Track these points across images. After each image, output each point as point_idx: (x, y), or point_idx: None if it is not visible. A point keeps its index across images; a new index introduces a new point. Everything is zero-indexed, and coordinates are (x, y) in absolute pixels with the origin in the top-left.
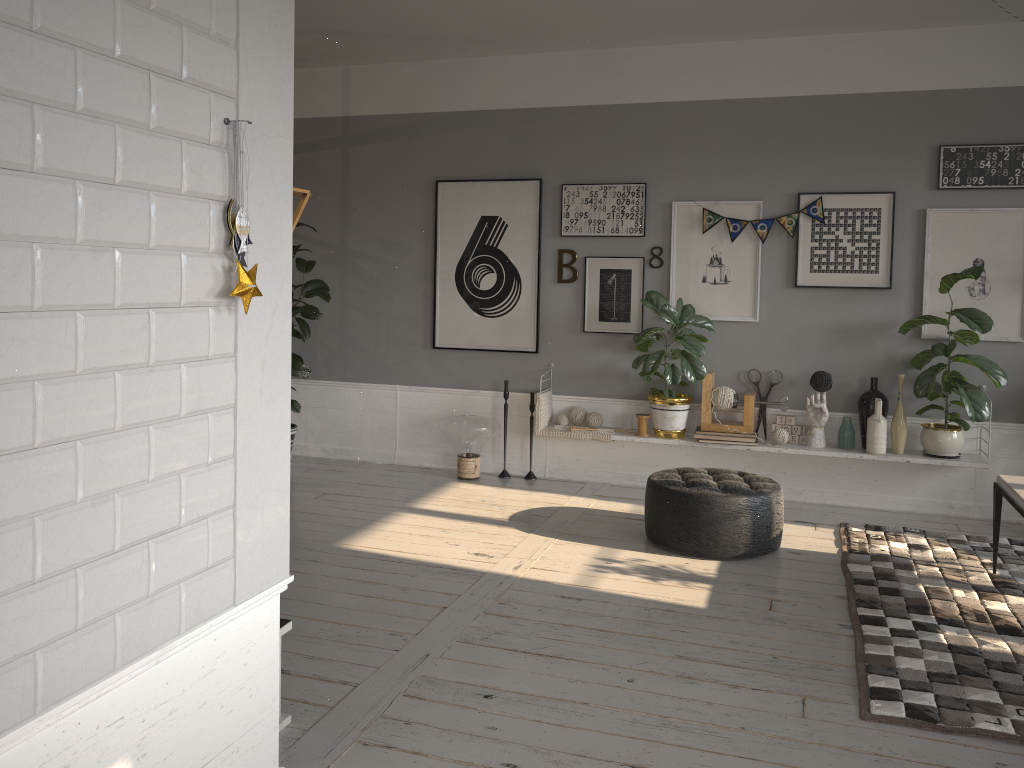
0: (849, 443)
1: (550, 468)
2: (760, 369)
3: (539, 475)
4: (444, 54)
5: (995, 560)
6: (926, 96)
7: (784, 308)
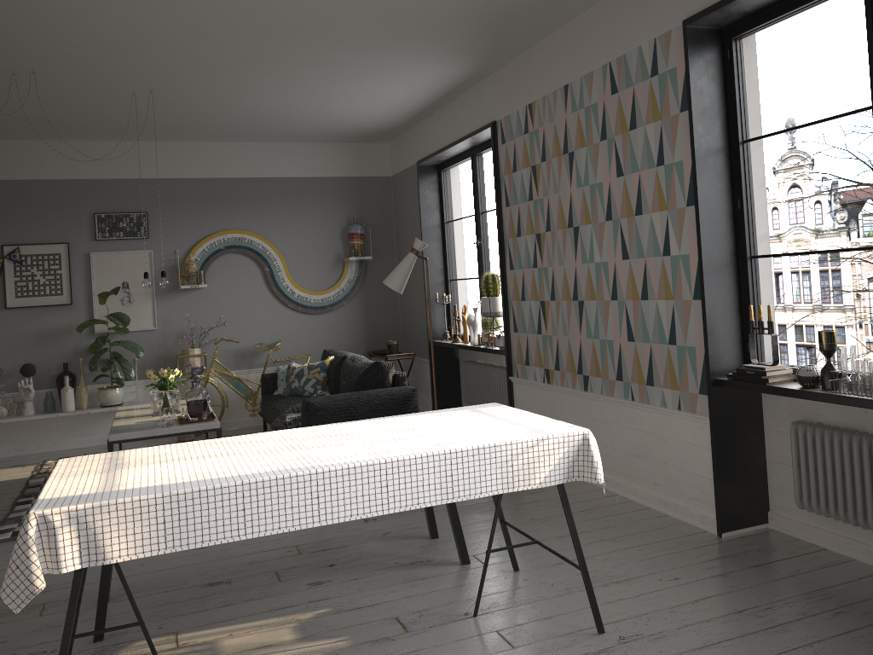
0: (51, 408)
1: None
2: None
3: None
4: None
5: None
6: (83, 182)
7: None
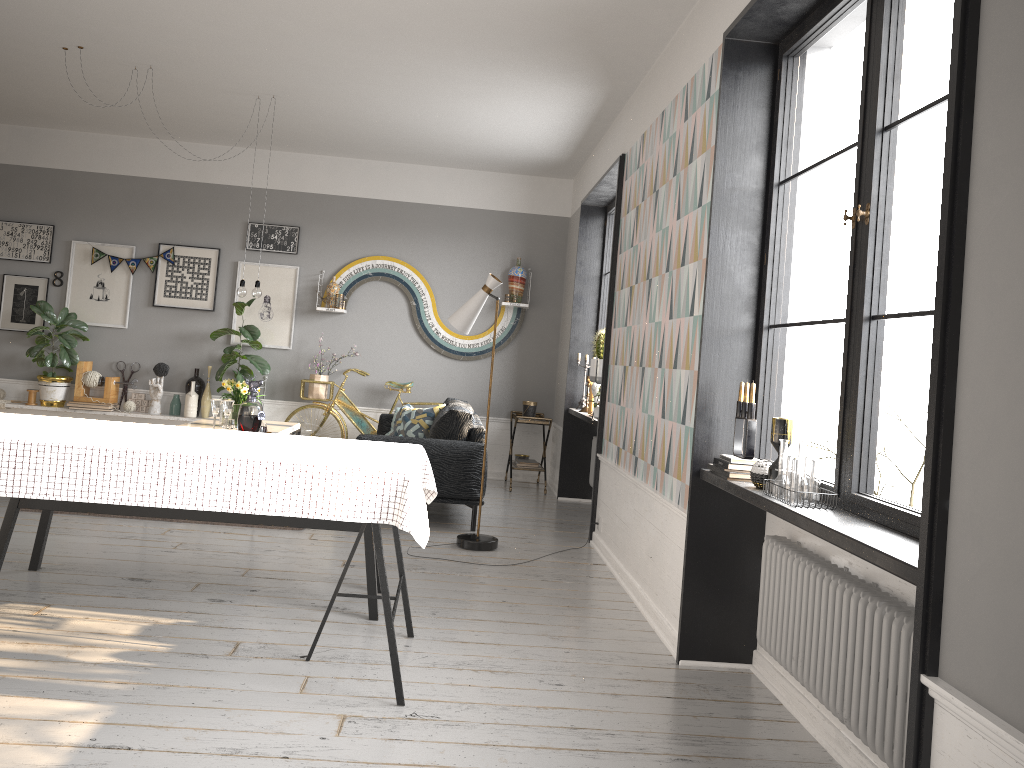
0: (175, 411)
1: None
2: (127, 361)
3: None
4: None
5: None
6: (243, 190)
7: (146, 320)
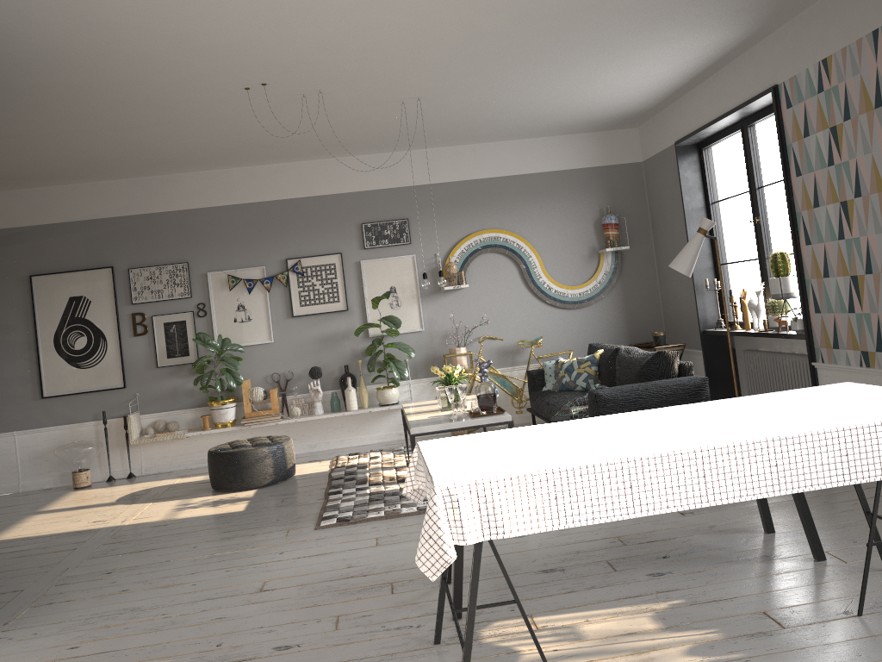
0: (337, 407)
1: (145, 467)
2: (279, 372)
3: (138, 474)
4: (26, 185)
5: (408, 452)
6: (350, 195)
7: (288, 331)
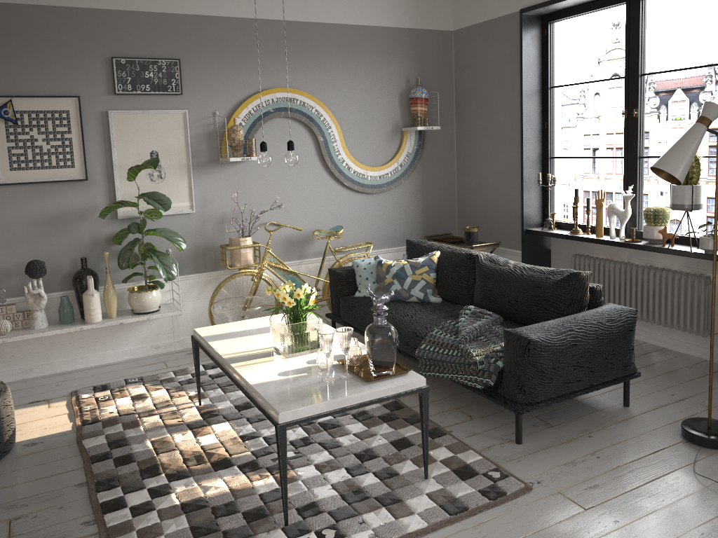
0: (70, 318)
1: None
2: None
3: None
4: None
5: (200, 395)
6: (95, 13)
7: None
